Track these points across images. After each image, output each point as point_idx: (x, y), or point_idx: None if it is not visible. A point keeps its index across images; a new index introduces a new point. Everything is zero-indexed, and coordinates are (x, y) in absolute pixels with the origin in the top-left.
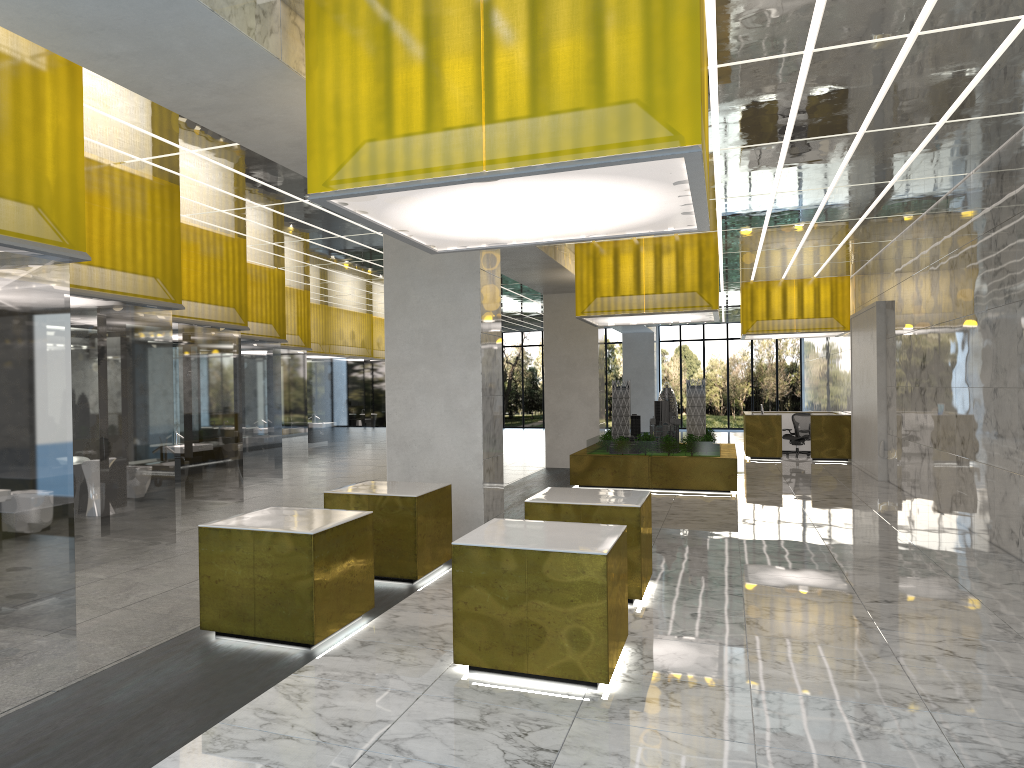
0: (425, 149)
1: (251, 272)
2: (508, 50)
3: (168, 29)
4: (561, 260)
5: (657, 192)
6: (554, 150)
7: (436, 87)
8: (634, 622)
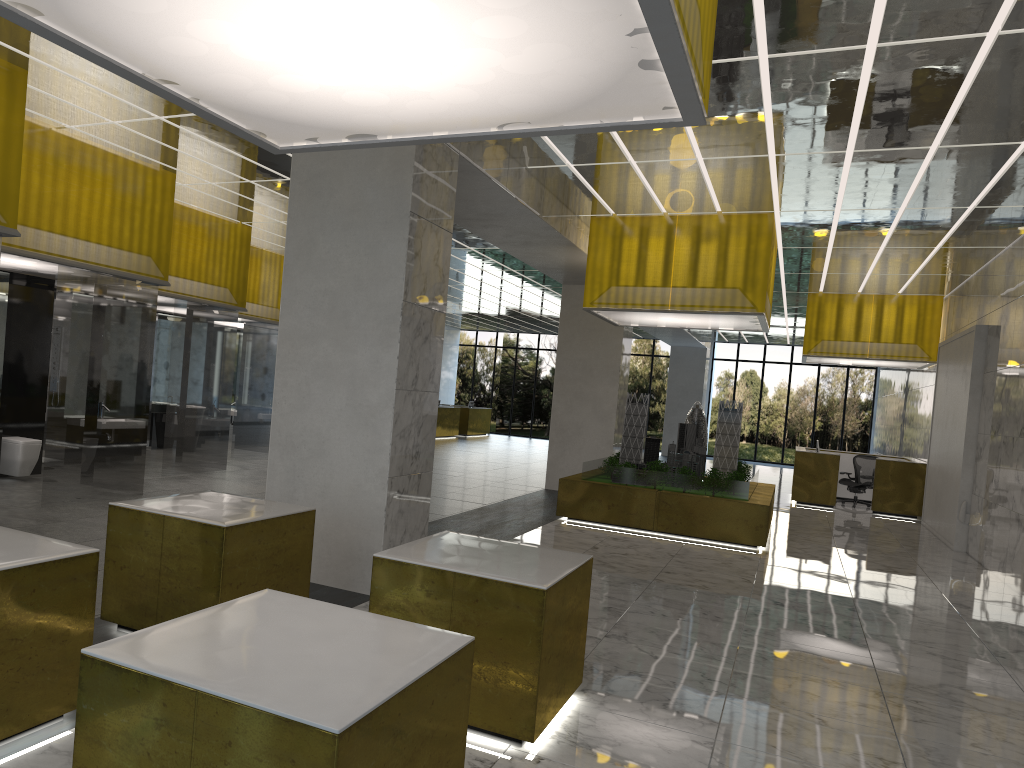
0: None
1: (203, 222)
2: None
3: None
4: (570, 235)
5: None
6: None
7: None
8: None
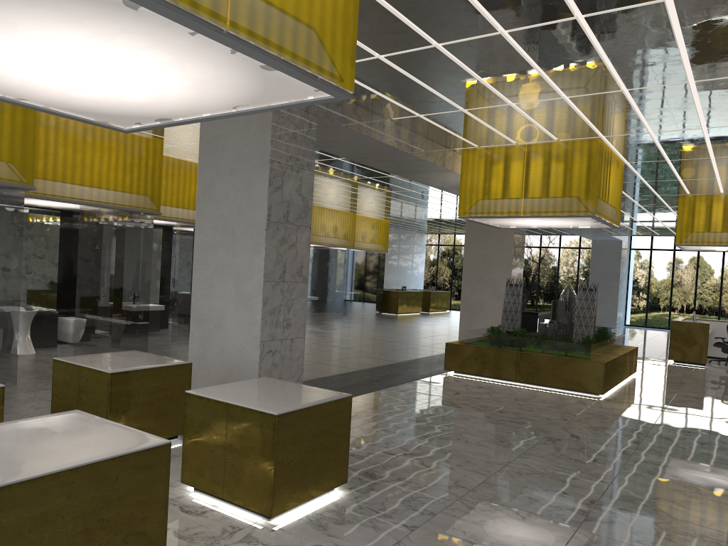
0: None
1: (195, 170)
2: None
3: None
4: (445, 164)
5: (146, 26)
6: None
7: None
8: None
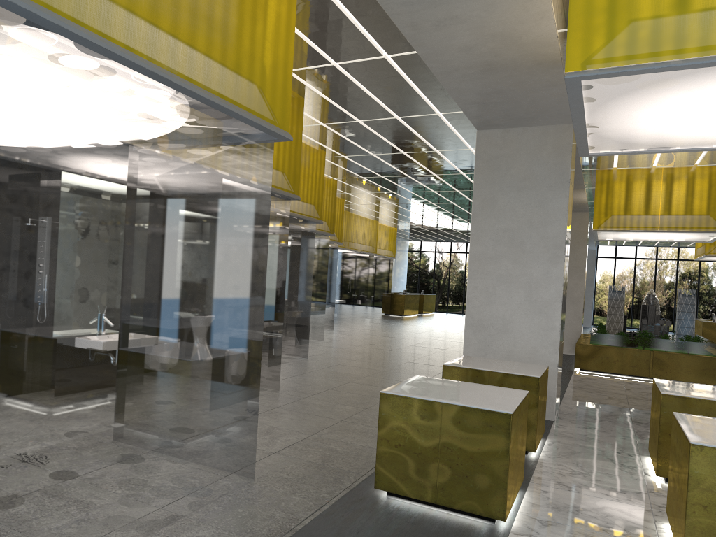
0: None
1: None
2: None
3: None
4: (584, 182)
5: None
6: None
7: None
8: None
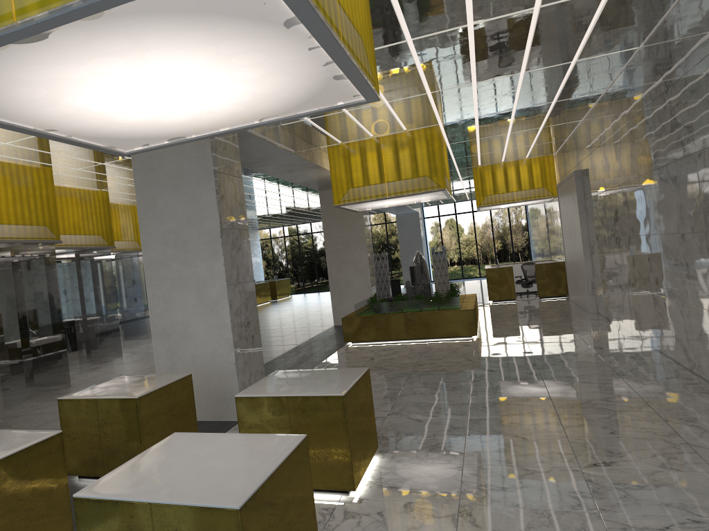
0: None
1: (75, 195)
2: None
3: None
4: (317, 161)
5: (277, 44)
6: None
7: None
8: (341, 525)
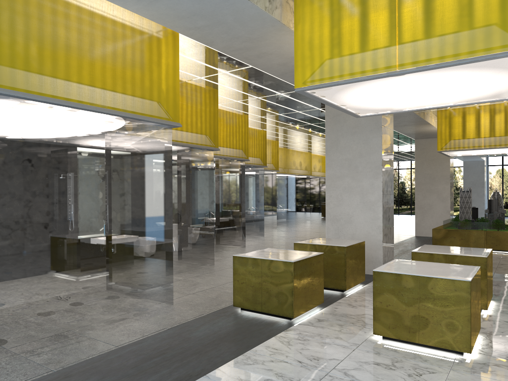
0: (361, 61)
1: (249, 132)
2: (413, 3)
3: (225, 12)
4: (428, 119)
5: (505, 75)
6: (441, 56)
7: (368, 27)
8: (483, 322)
